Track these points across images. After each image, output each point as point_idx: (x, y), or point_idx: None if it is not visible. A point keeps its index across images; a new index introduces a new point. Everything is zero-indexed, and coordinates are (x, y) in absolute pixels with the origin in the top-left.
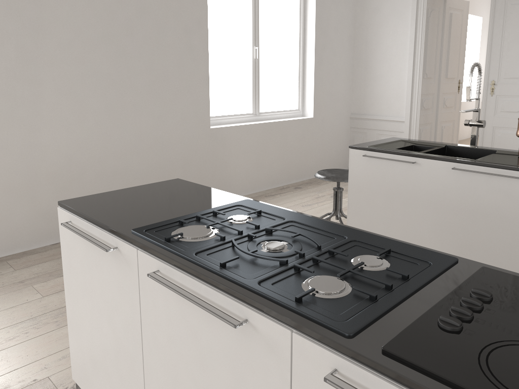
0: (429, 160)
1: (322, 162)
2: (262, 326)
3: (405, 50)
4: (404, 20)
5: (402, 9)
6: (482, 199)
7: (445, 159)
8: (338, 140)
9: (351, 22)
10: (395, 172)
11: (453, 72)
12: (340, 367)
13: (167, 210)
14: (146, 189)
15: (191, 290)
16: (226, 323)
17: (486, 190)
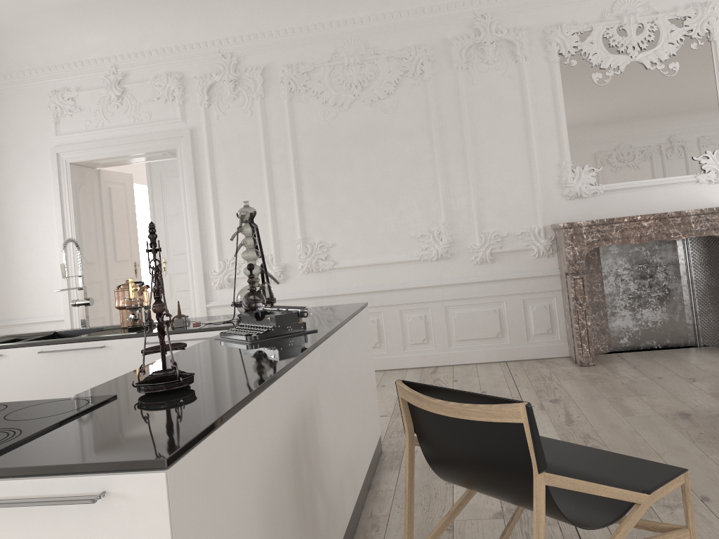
0: (16, 349)
1: None
2: None
3: (53, 232)
4: (47, 196)
5: (43, 184)
6: (75, 378)
7: (33, 343)
8: None
9: None
10: None
11: (125, 253)
12: None
13: None
14: None
15: None
16: None
17: (76, 367)
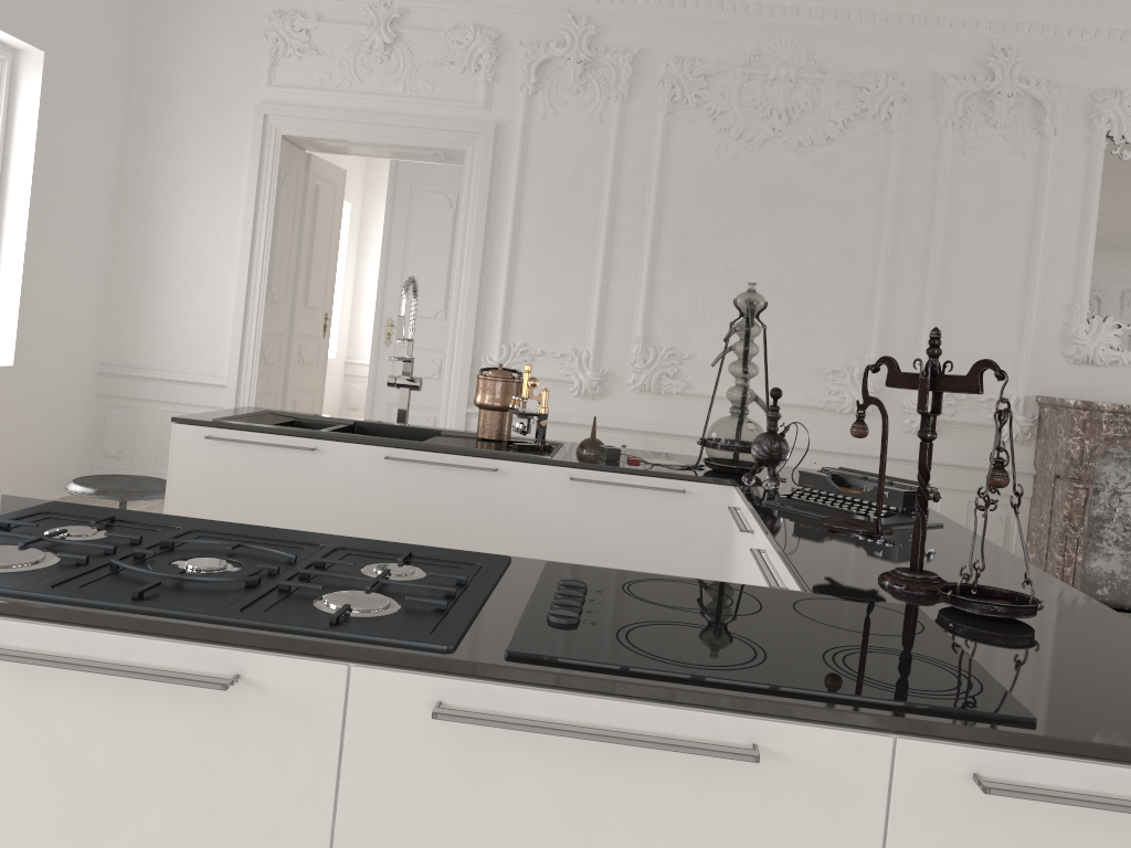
0: (342, 444)
1: (28, 475)
2: (278, 678)
3: (233, 241)
4: (233, 181)
5: (229, 159)
6: (435, 510)
7: (373, 441)
8: (69, 422)
9: (116, 165)
10: (274, 471)
11: (318, 296)
12: (448, 695)
13: None
14: None
15: (71, 656)
16: (176, 701)
17: (441, 494)
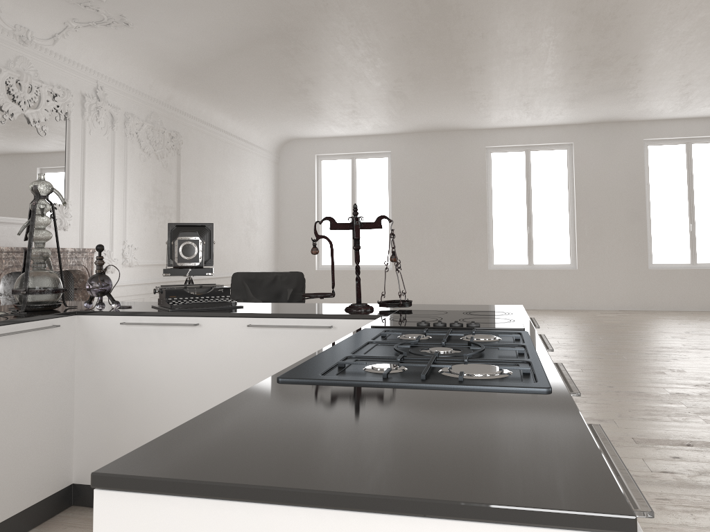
0: None
1: None
2: None
3: None
4: None
5: None
6: None
7: None
8: None
9: None
10: None
11: None
12: None
13: (429, 399)
14: (301, 461)
15: None
16: None
17: None
